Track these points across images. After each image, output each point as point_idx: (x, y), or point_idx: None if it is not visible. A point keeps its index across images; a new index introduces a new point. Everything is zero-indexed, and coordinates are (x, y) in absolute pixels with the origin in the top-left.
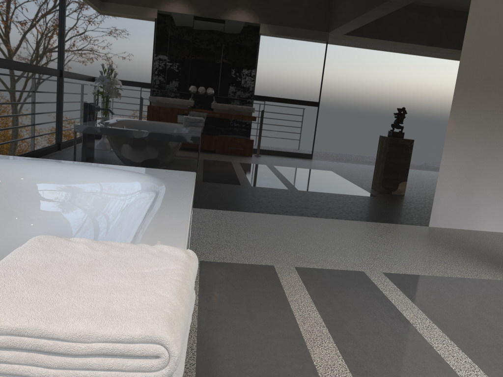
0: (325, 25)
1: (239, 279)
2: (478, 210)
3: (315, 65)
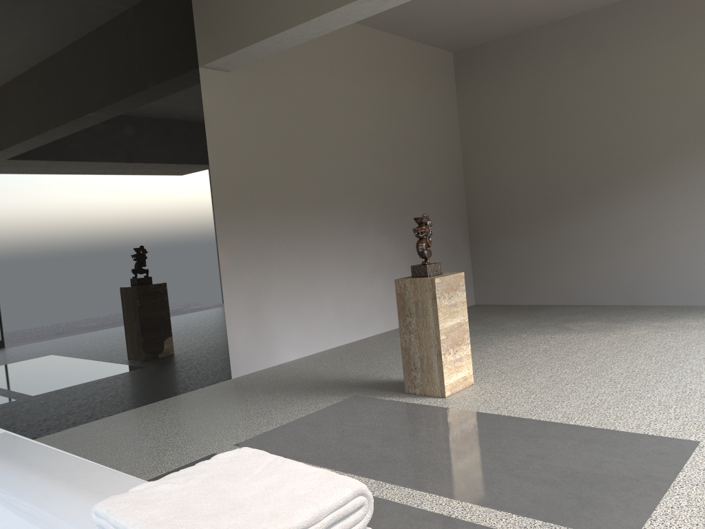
0: (44, 162)
1: None
2: (274, 342)
3: (42, 215)
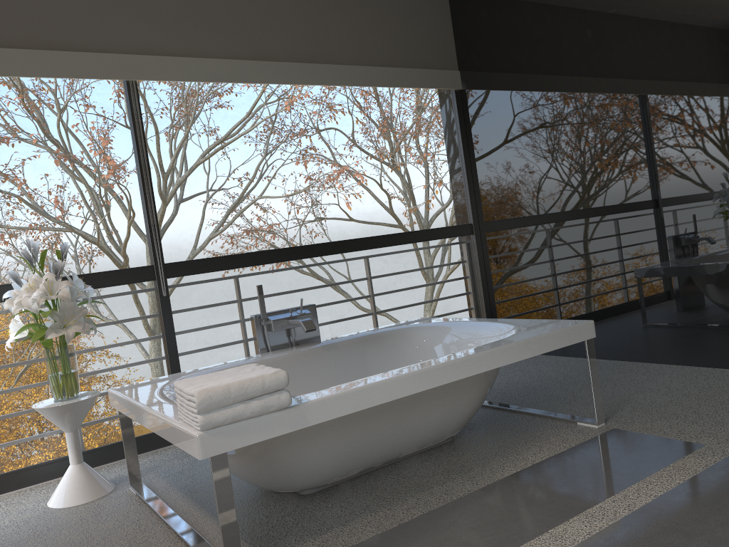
0: None
1: (624, 451)
2: None
3: None
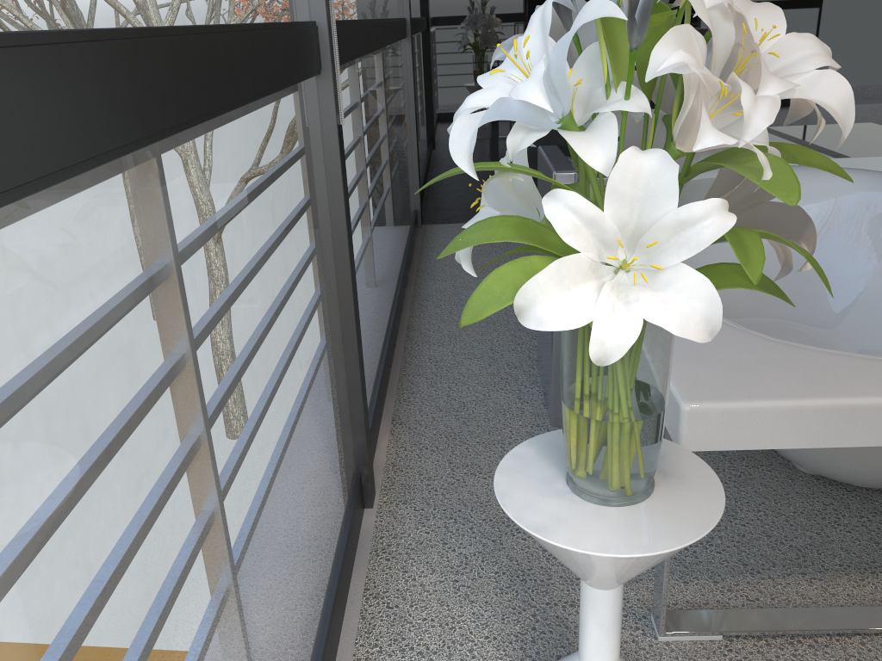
0: None
1: None
2: None
3: None
